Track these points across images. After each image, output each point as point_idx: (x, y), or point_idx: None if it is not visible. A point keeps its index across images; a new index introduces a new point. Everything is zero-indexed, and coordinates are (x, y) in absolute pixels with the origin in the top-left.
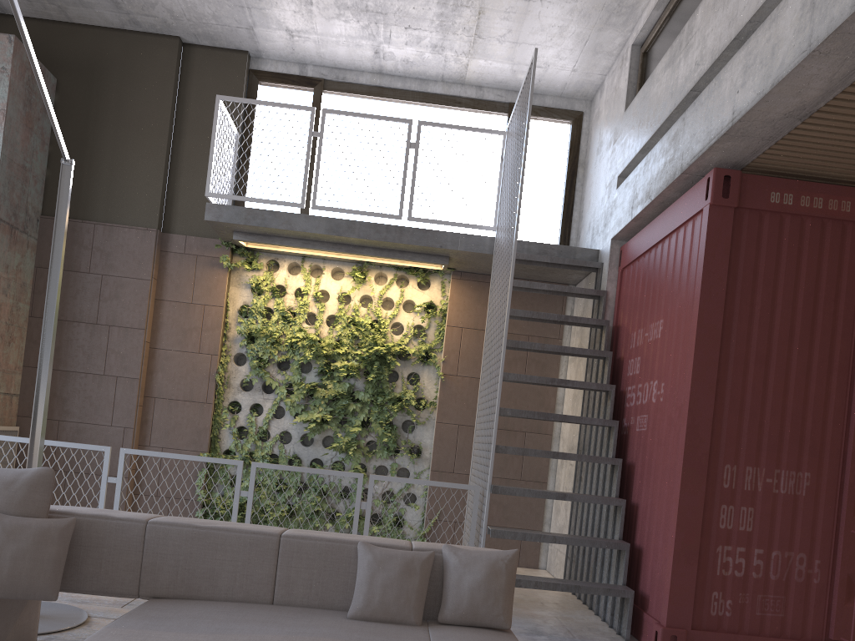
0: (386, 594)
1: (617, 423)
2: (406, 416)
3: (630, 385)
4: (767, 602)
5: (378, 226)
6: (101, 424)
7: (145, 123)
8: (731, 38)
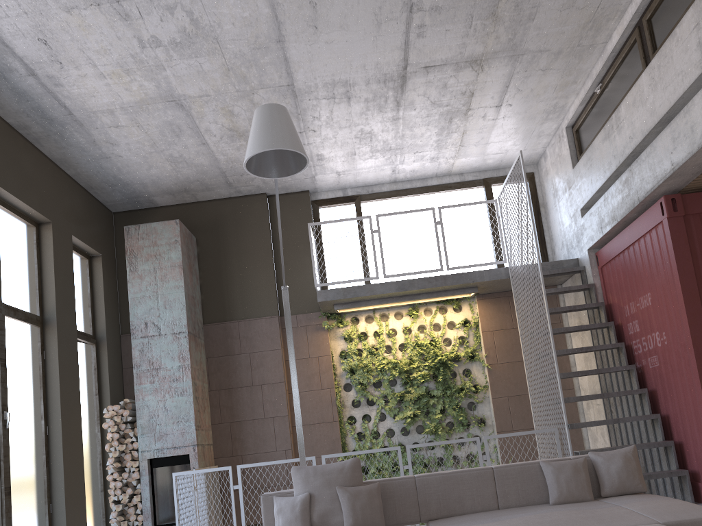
0: (569, 486)
1: (634, 366)
2: (468, 399)
3: (634, 339)
4: None
5: (429, 278)
6: (269, 451)
7: (256, 251)
8: (655, 123)
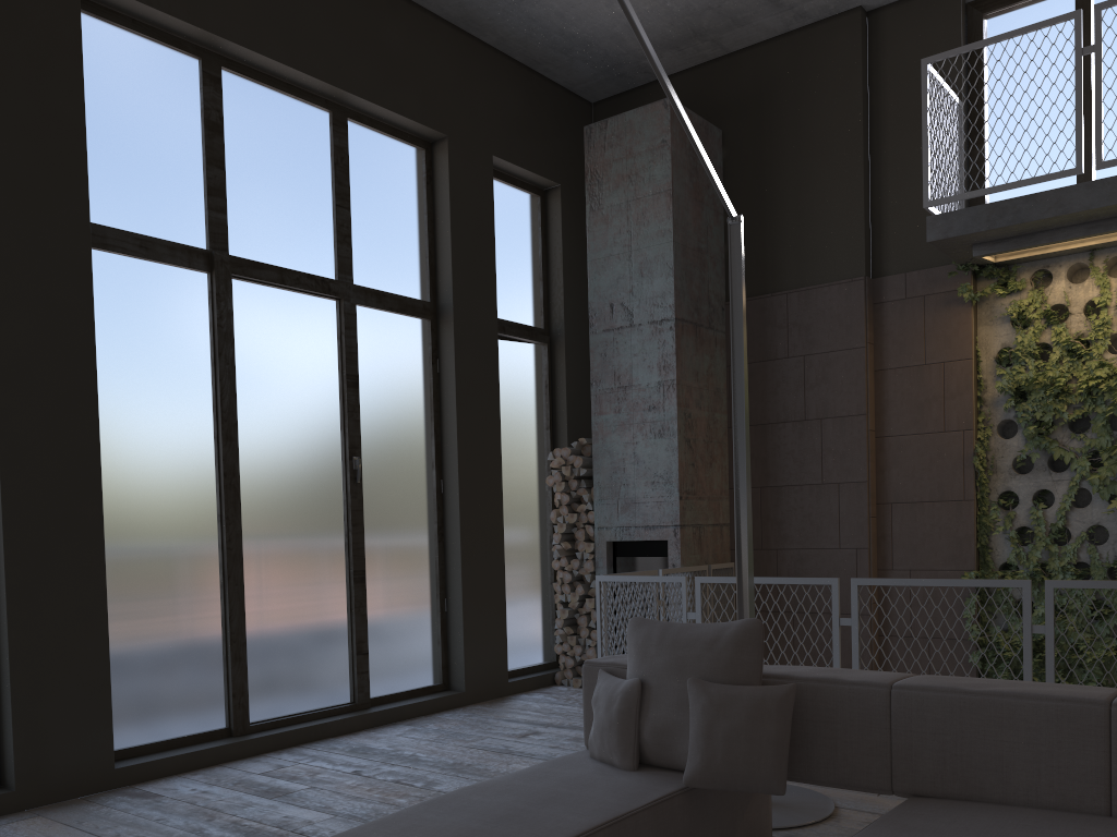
0: None
1: None
2: None
3: None
4: None
5: None
6: (826, 548)
7: (831, 142)
8: None
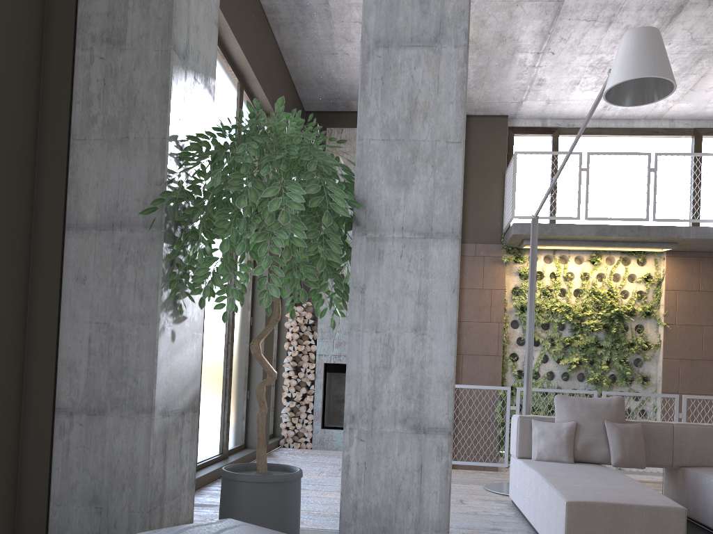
0: None
1: None
2: (636, 355)
3: None
4: None
5: (632, 227)
6: None
7: None
8: None
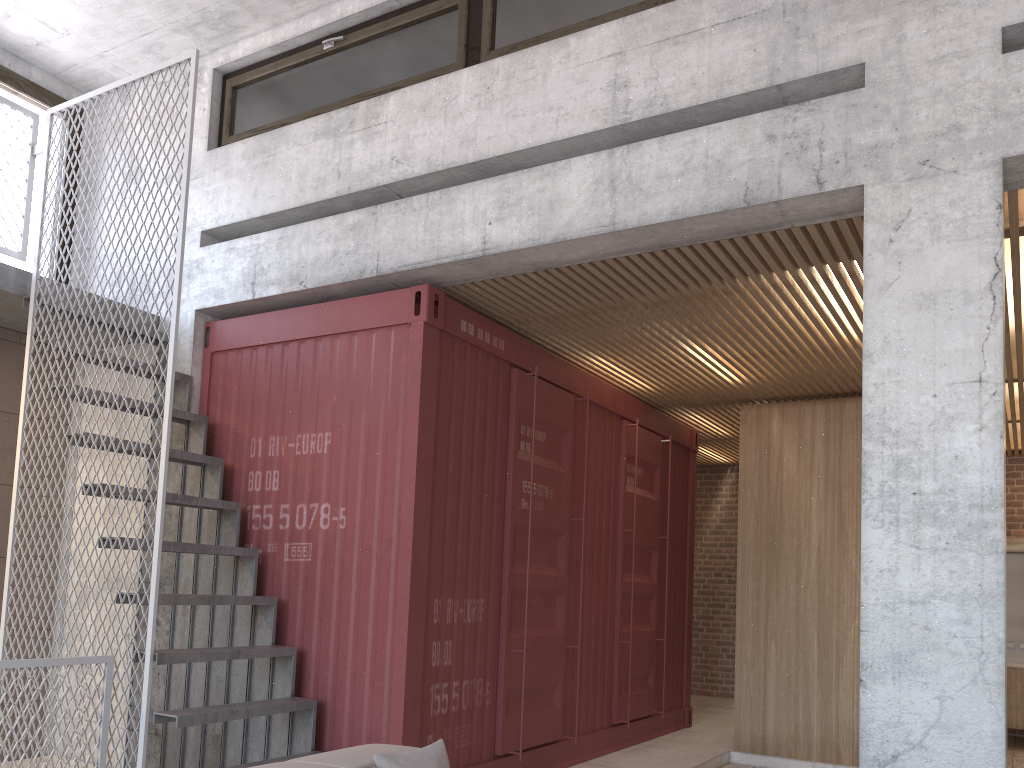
0: None
1: (258, 552)
2: None
3: (258, 503)
4: (461, 733)
5: None
6: None
7: None
8: (468, 161)
